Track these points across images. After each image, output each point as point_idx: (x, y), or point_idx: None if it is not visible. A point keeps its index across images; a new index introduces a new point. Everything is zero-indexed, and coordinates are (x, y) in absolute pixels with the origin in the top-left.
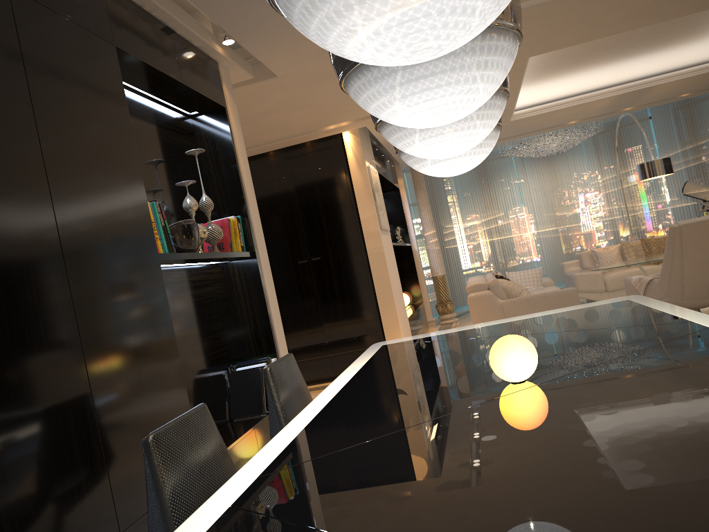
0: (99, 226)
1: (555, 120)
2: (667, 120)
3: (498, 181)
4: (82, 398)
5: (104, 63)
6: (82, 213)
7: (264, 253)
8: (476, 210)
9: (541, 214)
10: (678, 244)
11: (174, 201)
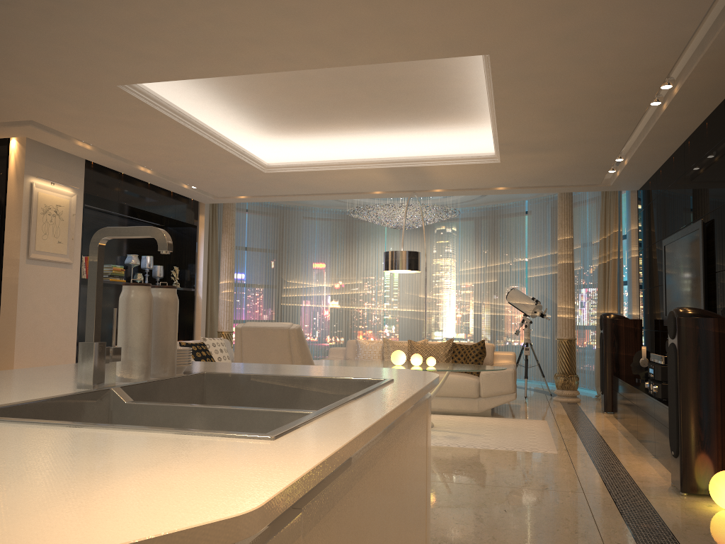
0: None
1: (342, 185)
2: (540, 218)
3: (364, 246)
4: None
5: None
6: None
7: None
8: (332, 271)
9: (402, 291)
10: (239, 349)
11: None
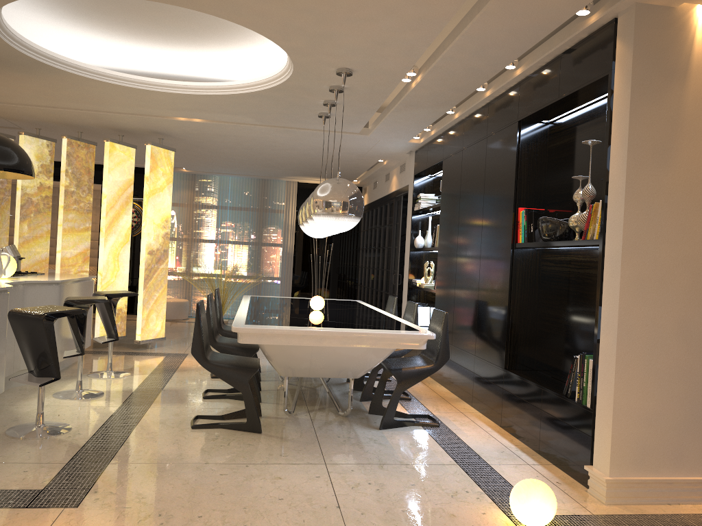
0: (492, 231)
1: None
2: None
3: None
4: (476, 300)
5: (510, 139)
6: (488, 227)
7: (615, 241)
8: None
9: None
10: None
11: (597, 190)
